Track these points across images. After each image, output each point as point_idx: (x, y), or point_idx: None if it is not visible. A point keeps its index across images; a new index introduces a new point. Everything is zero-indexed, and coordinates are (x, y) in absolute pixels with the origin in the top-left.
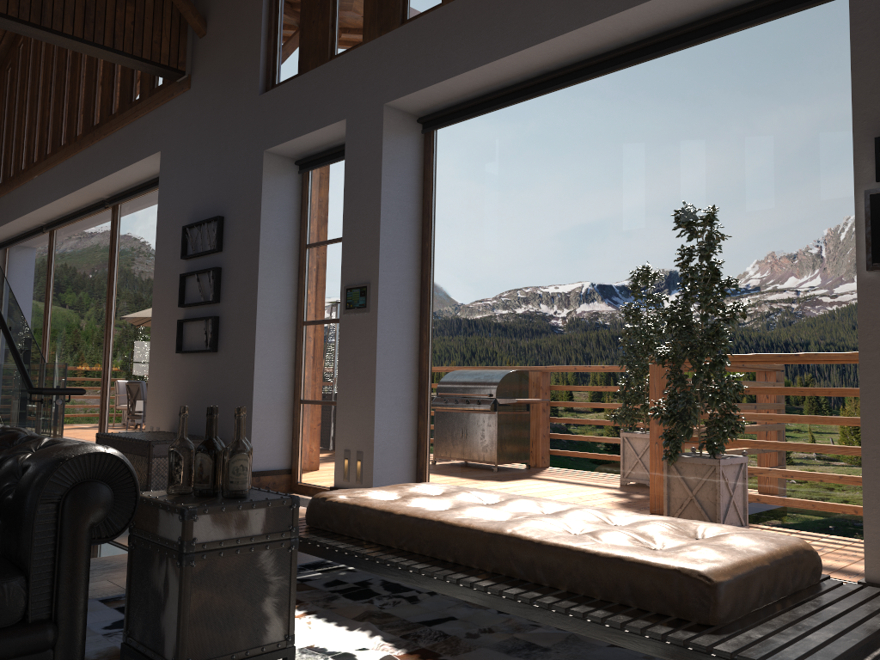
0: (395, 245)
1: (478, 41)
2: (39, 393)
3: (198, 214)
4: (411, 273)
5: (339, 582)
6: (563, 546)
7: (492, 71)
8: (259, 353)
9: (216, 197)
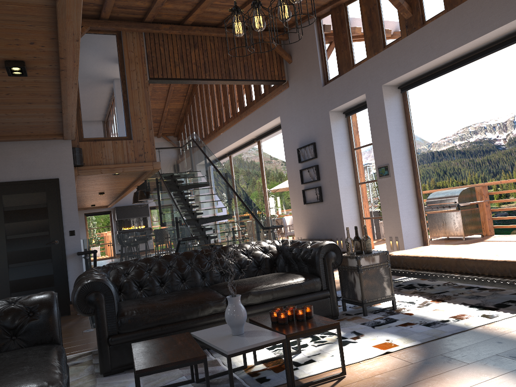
0: (397, 145)
1: (421, 53)
2: (267, 228)
3: (303, 142)
4: (406, 156)
5: (401, 285)
6: (484, 259)
7: (429, 64)
8: (342, 200)
9: (310, 134)
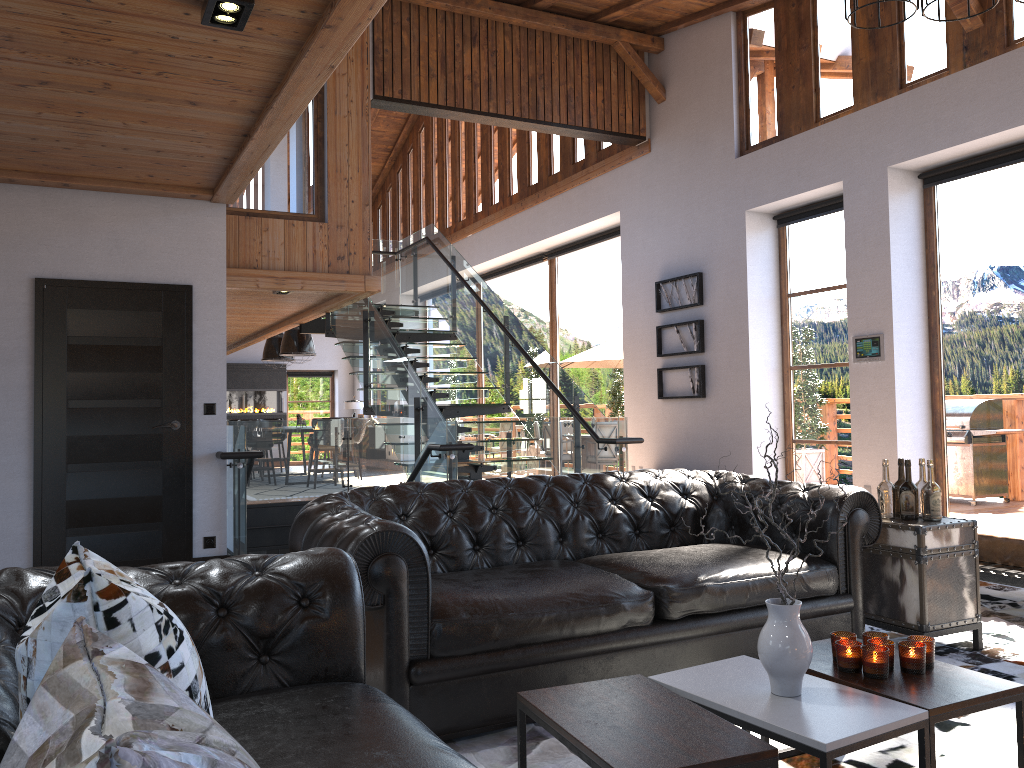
0: (904, 296)
1: (997, 107)
2: (611, 442)
3: (671, 270)
4: (919, 321)
5: None
6: None
7: (1012, 133)
8: (754, 398)
9: (691, 254)
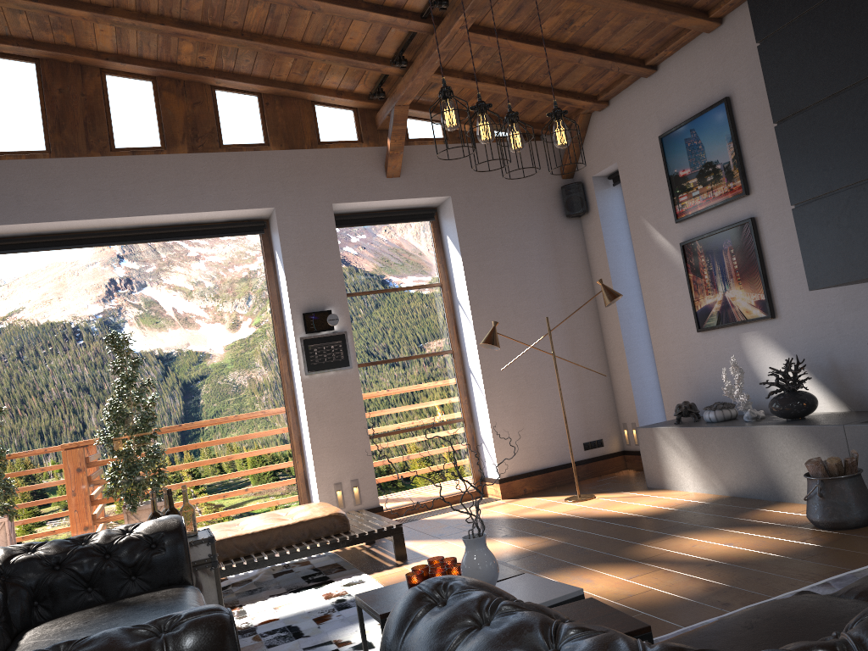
0: None
1: None
2: None
3: None
4: None
5: None
6: (267, 528)
7: None
8: None
9: None
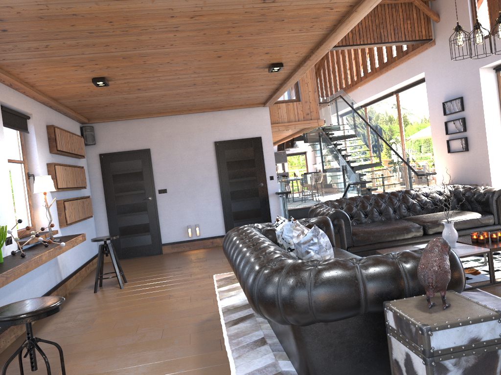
0: None
1: None
2: (422, 175)
3: (449, 96)
4: None
5: None
6: None
7: None
8: (489, 149)
9: (456, 89)
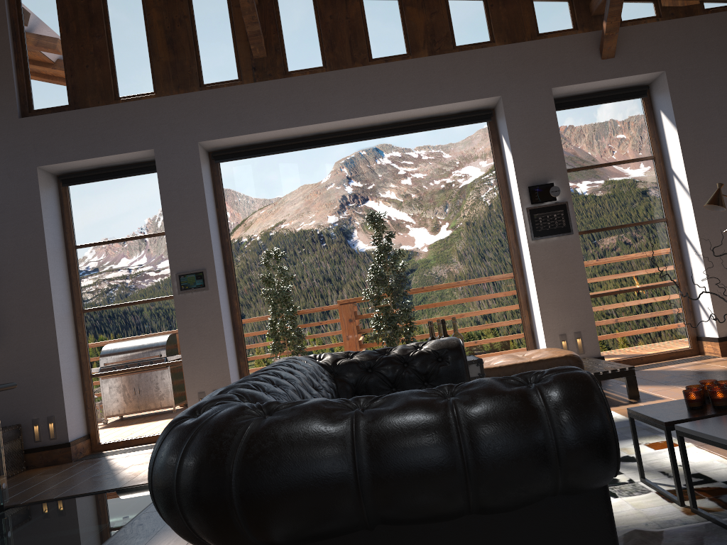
0: (215, 241)
1: (286, 112)
2: None
3: None
4: (221, 260)
5: None
6: (512, 364)
7: (293, 131)
8: (59, 340)
9: None
